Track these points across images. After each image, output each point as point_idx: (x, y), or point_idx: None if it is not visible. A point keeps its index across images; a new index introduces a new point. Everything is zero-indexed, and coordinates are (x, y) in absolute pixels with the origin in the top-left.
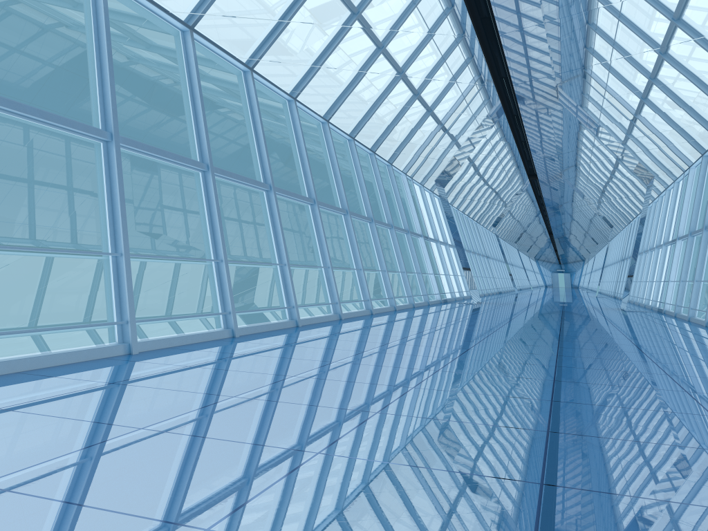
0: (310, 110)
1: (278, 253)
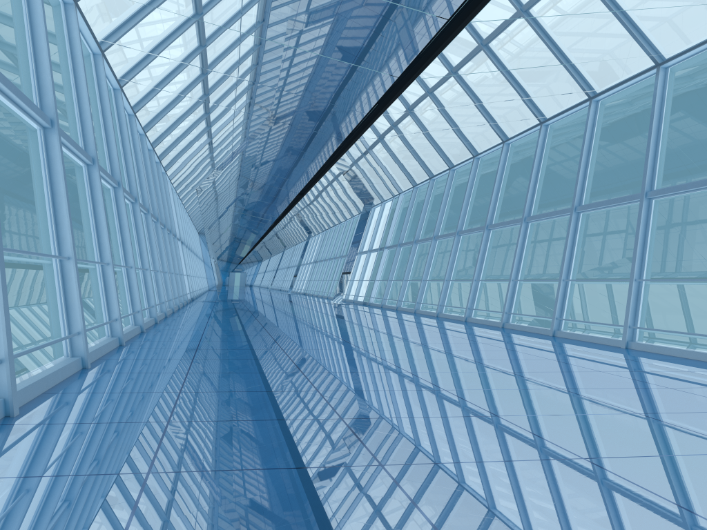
0: (139, 123)
1: (140, 259)
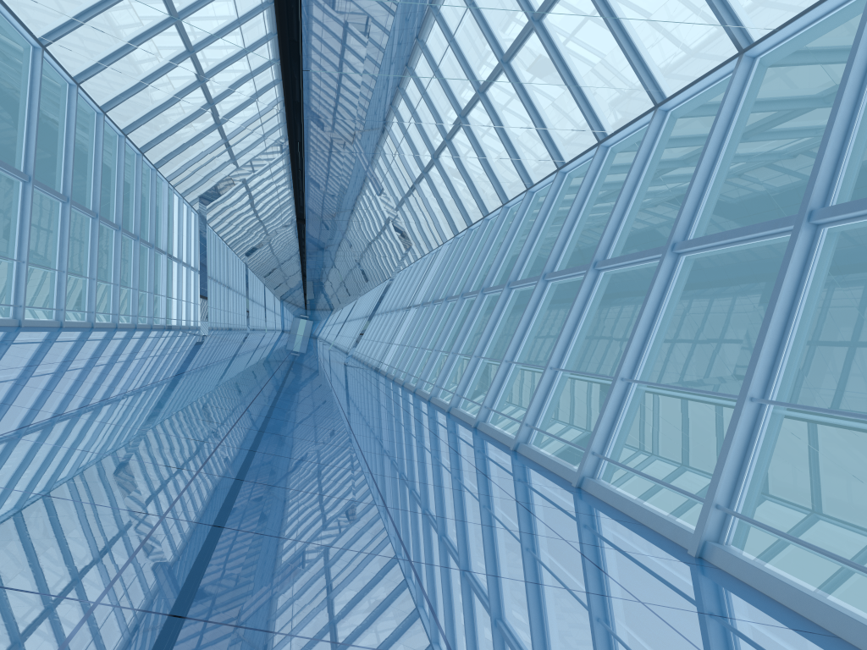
0: (90, 98)
1: (19, 249)
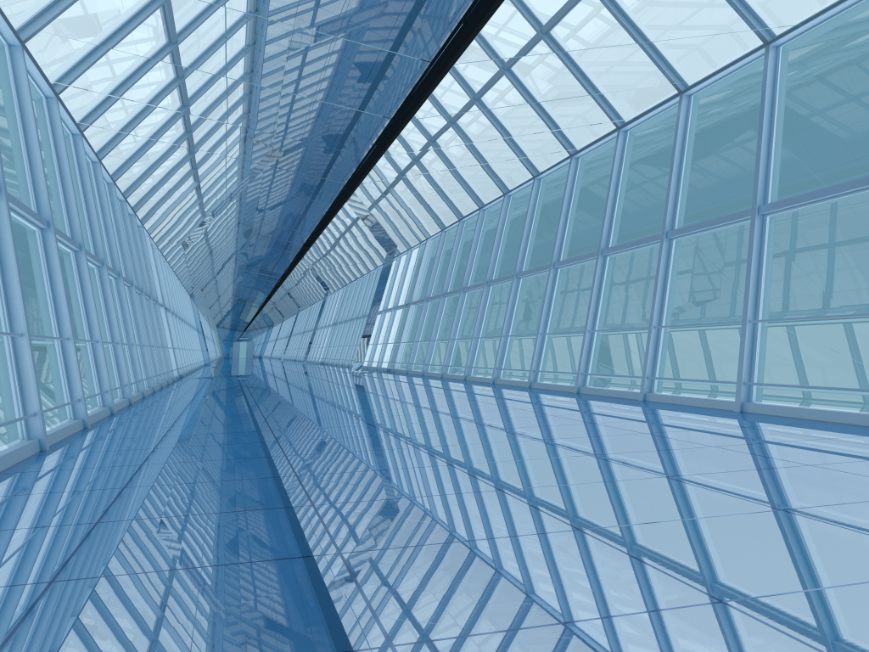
0: (106, 171)
1: (110, 332)
